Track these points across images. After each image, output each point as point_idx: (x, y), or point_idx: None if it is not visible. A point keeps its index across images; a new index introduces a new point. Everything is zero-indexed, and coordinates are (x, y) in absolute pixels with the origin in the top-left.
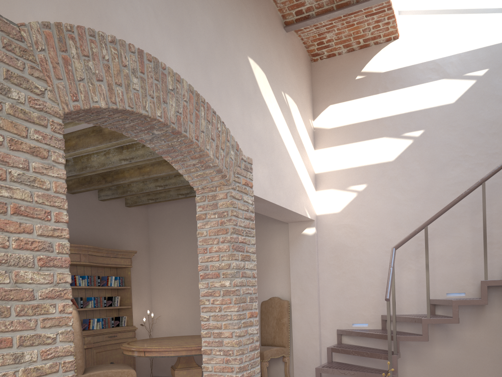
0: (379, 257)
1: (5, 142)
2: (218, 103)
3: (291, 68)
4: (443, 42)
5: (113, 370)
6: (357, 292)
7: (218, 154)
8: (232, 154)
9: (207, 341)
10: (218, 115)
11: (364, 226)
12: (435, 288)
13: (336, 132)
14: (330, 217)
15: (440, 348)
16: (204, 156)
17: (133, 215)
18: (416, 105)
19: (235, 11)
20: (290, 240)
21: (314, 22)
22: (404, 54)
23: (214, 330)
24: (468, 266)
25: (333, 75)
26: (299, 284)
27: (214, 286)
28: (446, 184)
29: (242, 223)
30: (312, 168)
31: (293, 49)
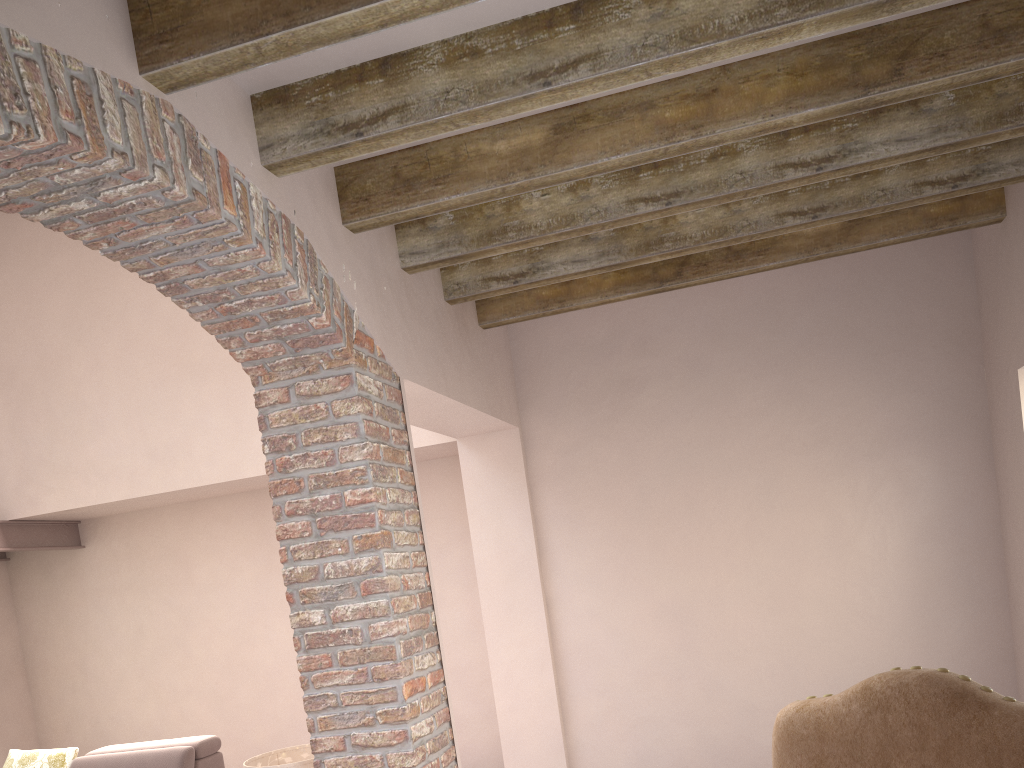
0: None
1: None
2: None
3: None
4: None
5: None
6: None
7: None
8: None
9: None
10: None
11: None
12: None
13: None
14: None
15: None
16: None
17: None
18: None
19: None
20: None
21: None
22: None
23: None
24: None
25: None
26: None
27: None
28: None
29: None
30: None
31: None
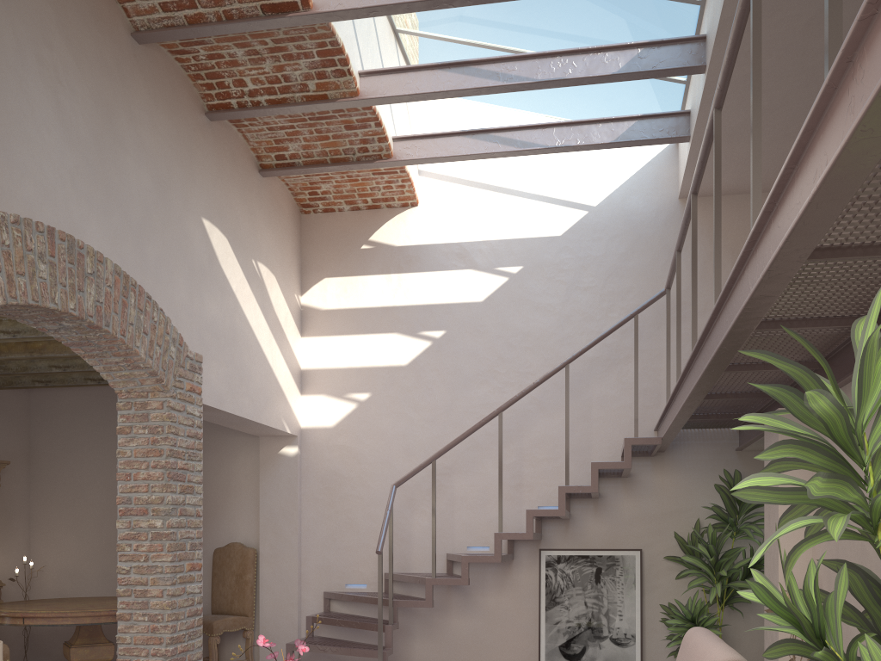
0: (384, 494)
1: None
2: (155, 284)
3: (268, 225)
4: (472, 222)
5: None
6: (353, 540)
7: (153, 352)
8: (173, 351)
9: (126, 602)
10: (155, 300)
11: (366, 450)
12: (454, 539)
13: (332, 316)
14: (320, 433)
15: (458, 619)
16: (132, 355)
17: (5, 402)
18: (437, 297)
19: (186, 159)
20: (262, 462)
21: (302, 172)
22: (424, 227)
23: (137, 587)
24: (494, 512)
25: (330, 238)
26: (273, 526)
27: (139, 527)
28: (470, 405)
29: (184, 443)
30: (297, 362)
31: (272, 199)
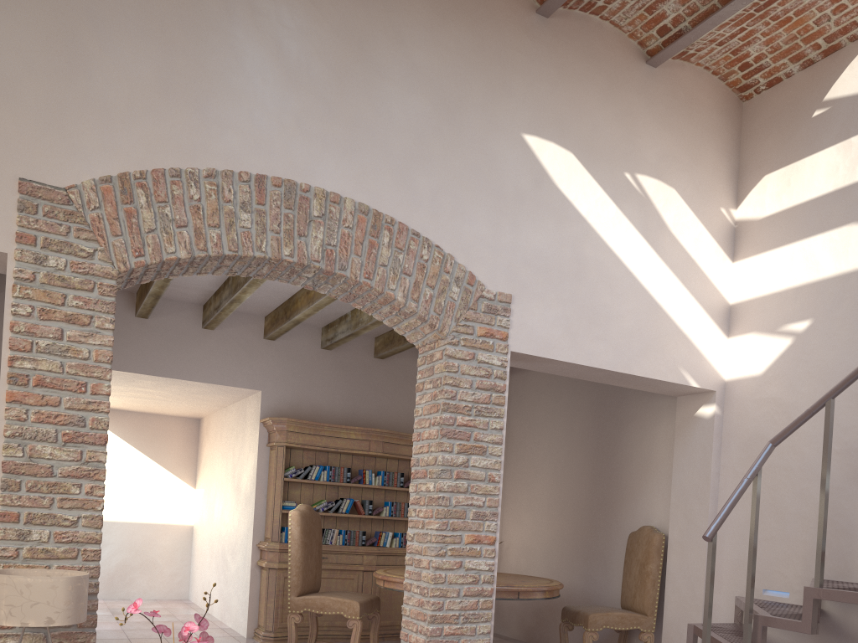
0: (820, 464)
1: (35, 313)
2: (429, 219)
3: (663, 127)
4: None
5: (332, 597)
6: (776, 529)
7: (418, 295)
8: (455, 292)
9: (408, 571)
10: (425, 236)
11: (800, 401)
12: None
13: (770, 224)
14: (746, 384)
15: None
16: (389, 300)
17: None
18: None
19: (495, 71)
20: (677, 427)
21: (692, 39)
22: None
23: (416, 556)
24: None
25: (774, 119)
26: (683, 507)
27: (421, 491)
28: None
29: (470, 396)
30: (719, 296)
31: (675, 93)
